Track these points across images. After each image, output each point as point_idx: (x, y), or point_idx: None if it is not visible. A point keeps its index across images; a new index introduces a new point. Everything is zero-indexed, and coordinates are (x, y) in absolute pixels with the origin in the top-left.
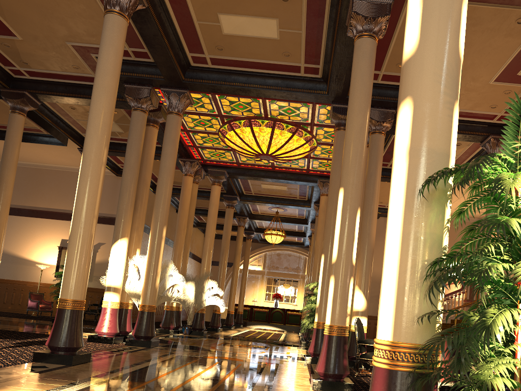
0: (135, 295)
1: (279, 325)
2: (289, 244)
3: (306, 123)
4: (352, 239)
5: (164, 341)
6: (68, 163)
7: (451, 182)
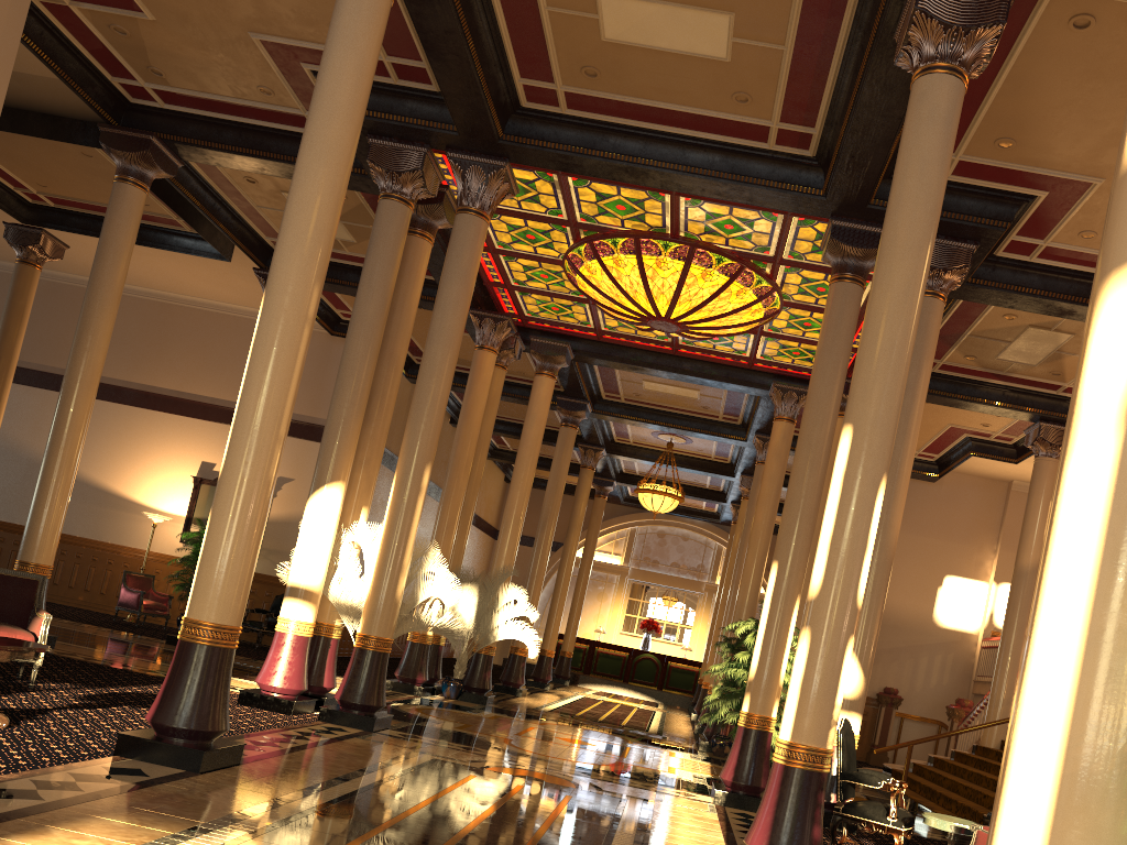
0: (349, 610)
1: (649, 689)
2: (686, 514)
3: (764, 258)
4: (862, 548)
5: (402, 716)
6: (231, 298)
7: None
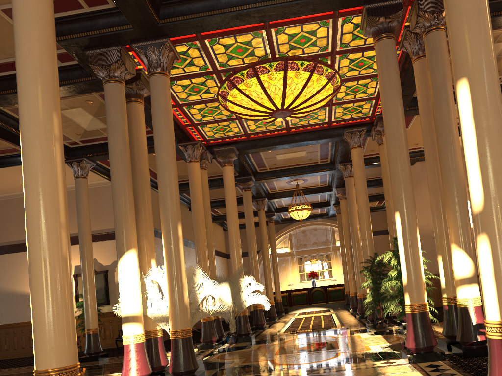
0: (162, 319)
1: (322, 304)
2: (312, 218)
3: (326, 54)
4: None
5: (211, 365)
6: None
7: None
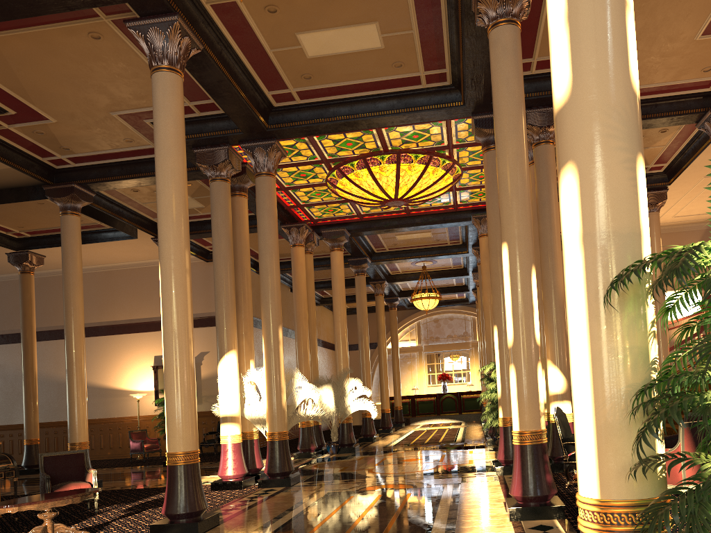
0: (259, 421)
1: (453, 415)
2: (448, 304)
3: (442, 147)
4: (531, 311)
5: (307, 472)
6: (144, 257)
7: (649, 269)
